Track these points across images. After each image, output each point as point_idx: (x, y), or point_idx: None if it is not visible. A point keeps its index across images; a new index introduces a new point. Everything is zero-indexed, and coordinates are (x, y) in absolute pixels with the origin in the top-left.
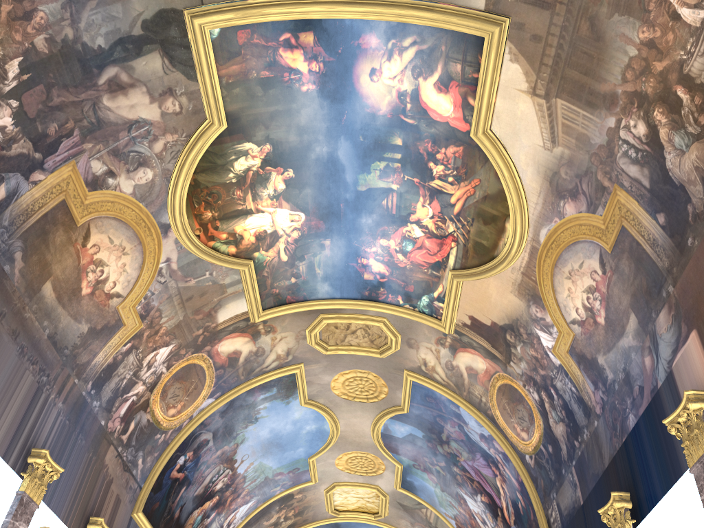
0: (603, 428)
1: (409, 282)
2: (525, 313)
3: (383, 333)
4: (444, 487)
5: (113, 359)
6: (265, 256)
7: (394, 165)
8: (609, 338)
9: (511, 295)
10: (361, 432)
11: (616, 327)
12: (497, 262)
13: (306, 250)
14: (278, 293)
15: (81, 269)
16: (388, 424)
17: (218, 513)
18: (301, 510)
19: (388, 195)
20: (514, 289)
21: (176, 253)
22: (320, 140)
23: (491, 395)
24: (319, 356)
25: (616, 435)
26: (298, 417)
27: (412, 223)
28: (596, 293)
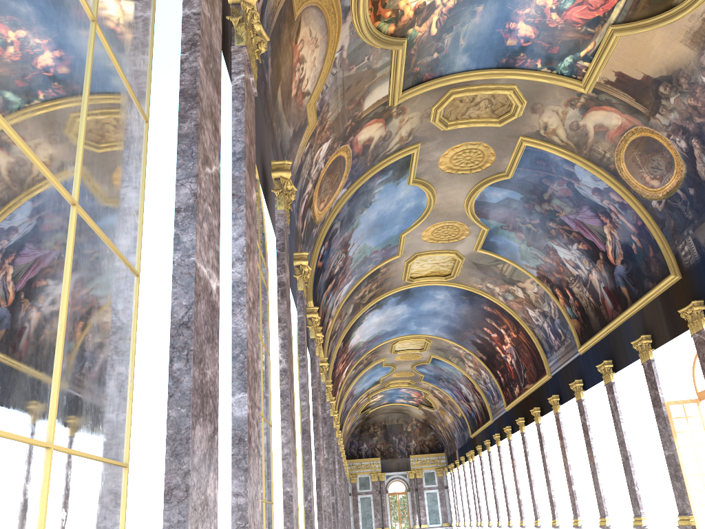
0: None
1: (555, 44)
2: (693, 62)
3: (507, 102)
4: (531, 242)
5: (300, 161)
6: (416, 32)
7: None
8: None
9: (679, 45)
10: (454, 203)
11: None
12: (677, 10)
13: (457, 20)
14: (418, 72)
15: (293, 69)
16: (485, 192)
17: (333, 294)
18: (382, 282)
19: None
20: (686, 38)
21: (348, 39)
22: None
23: (619, 150)
24: (436, 133)
25: None
26: (402, 197)
27: None
28: None
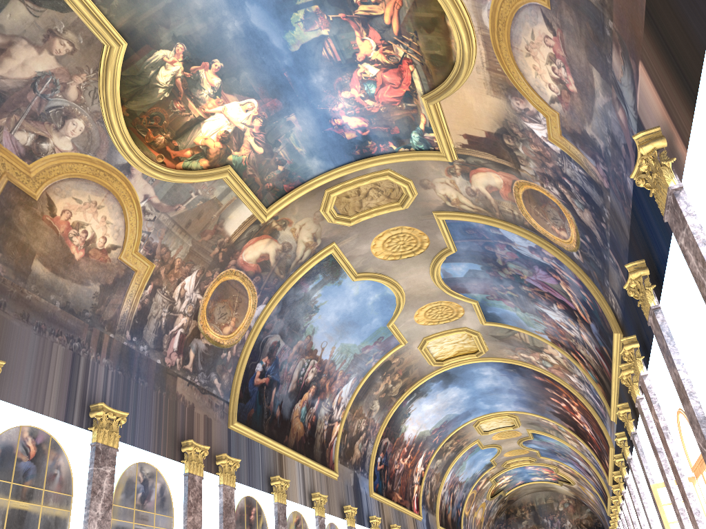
0: (615, 201)
1: (391, 125)
2: (509, 110)
3: (394, 185)
4: (523, 308)
5: (140, 305)
6: (240, 156)
7: (312, 9)
8: (586, 104)
9: (488, 97)
10: (424, 284)
11: (587, 90)
12: (458, 68)
13: (277, 134)
14: (273, 186)
15: (63, 238)
16: (444, 269)
17: (322, 400)
18: (405, 371)
19: (324, 44)
20: (488, 89)
21: (150, 187)
22: (226, 16)
23: (520, 206)
24: (346, 230)
25: (625, 204)
26: (357, 292)
27: (362, 63)
28: (557, 60)
